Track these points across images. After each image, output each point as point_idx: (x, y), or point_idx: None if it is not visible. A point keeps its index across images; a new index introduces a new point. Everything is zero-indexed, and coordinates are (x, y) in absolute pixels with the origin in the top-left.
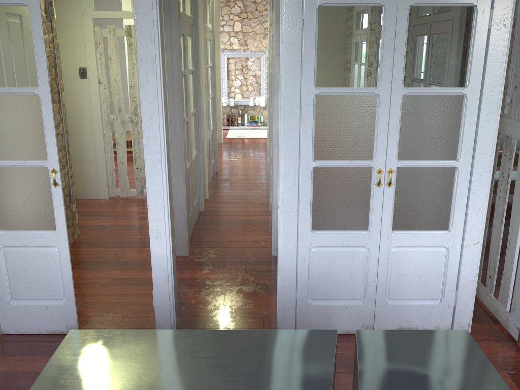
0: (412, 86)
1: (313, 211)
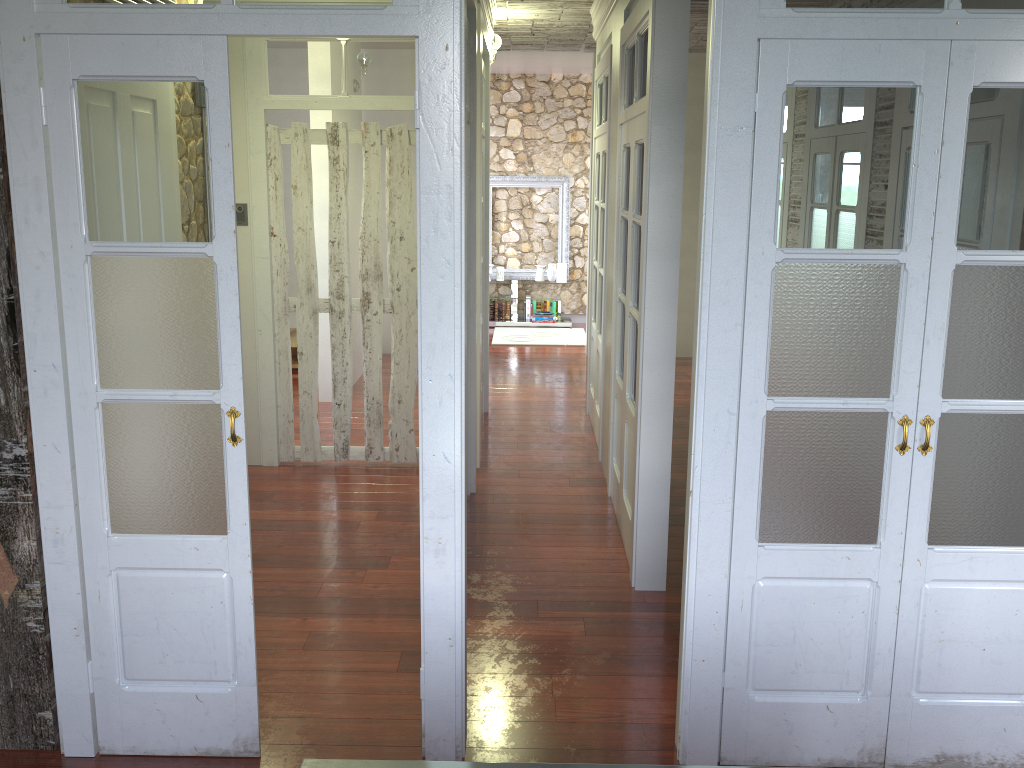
0: (974, 247)
1: (763, 502)
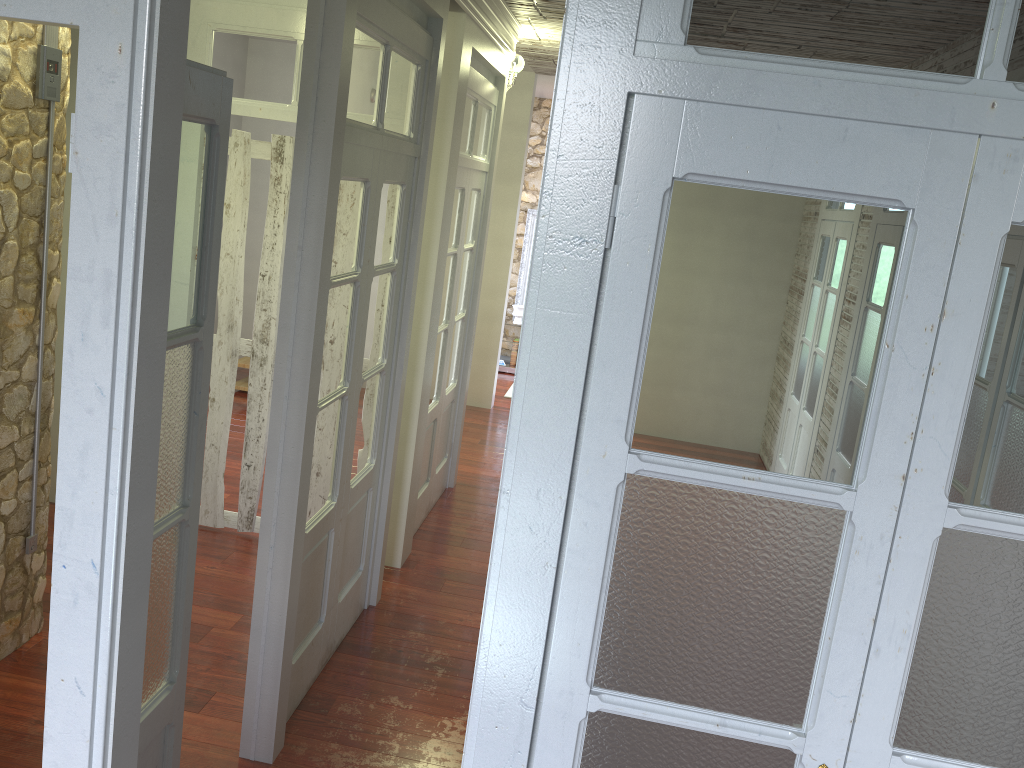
0: (982, 502)
1: None
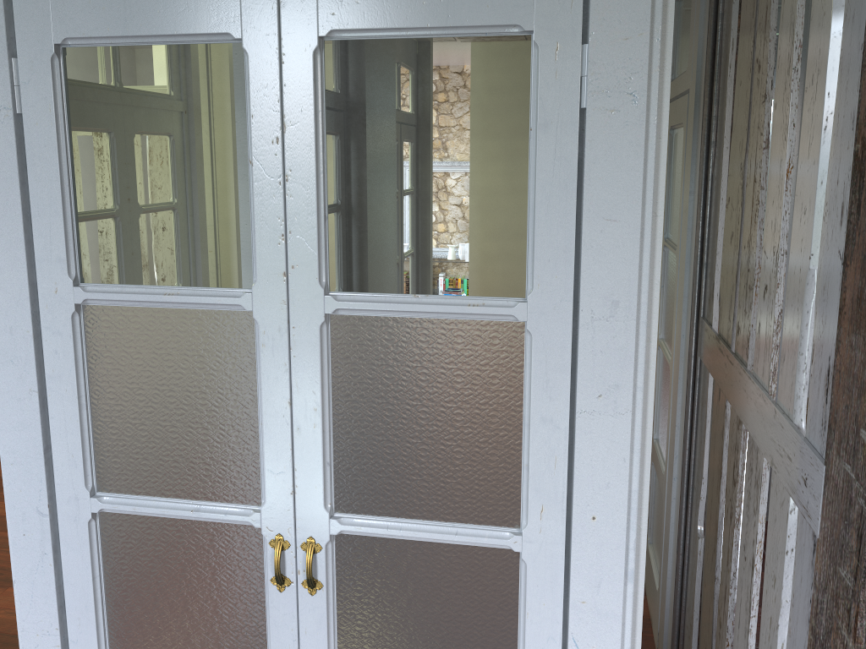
0: (356, 287)
1: (112, 636)
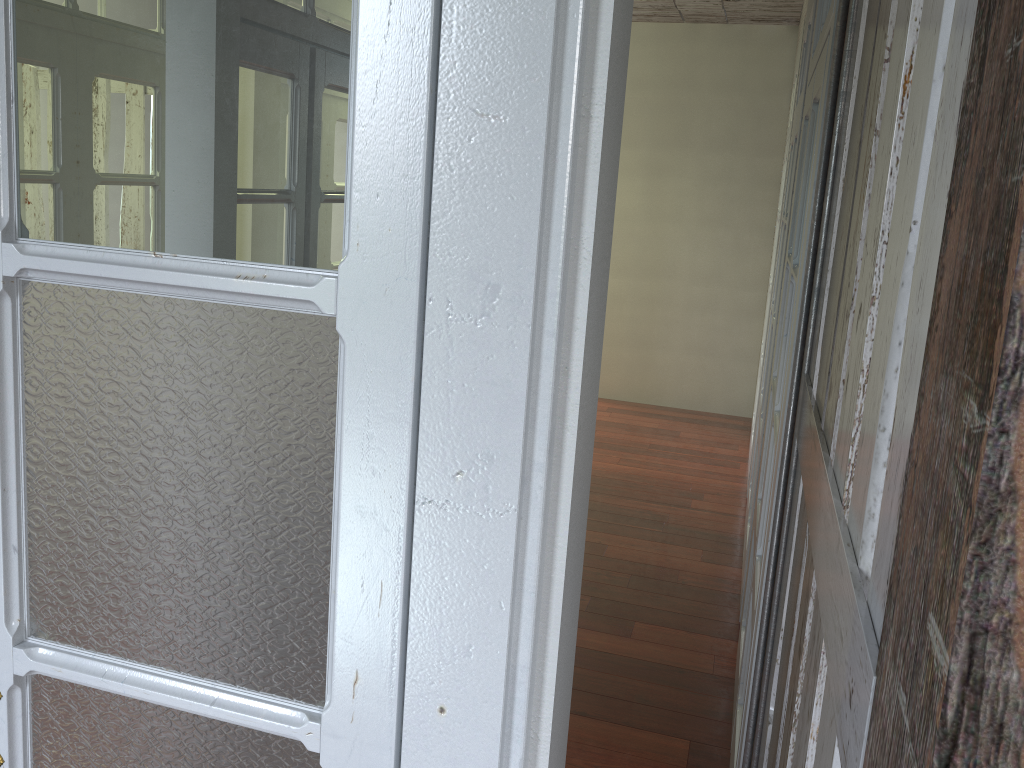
0: (61, 233)
1: None
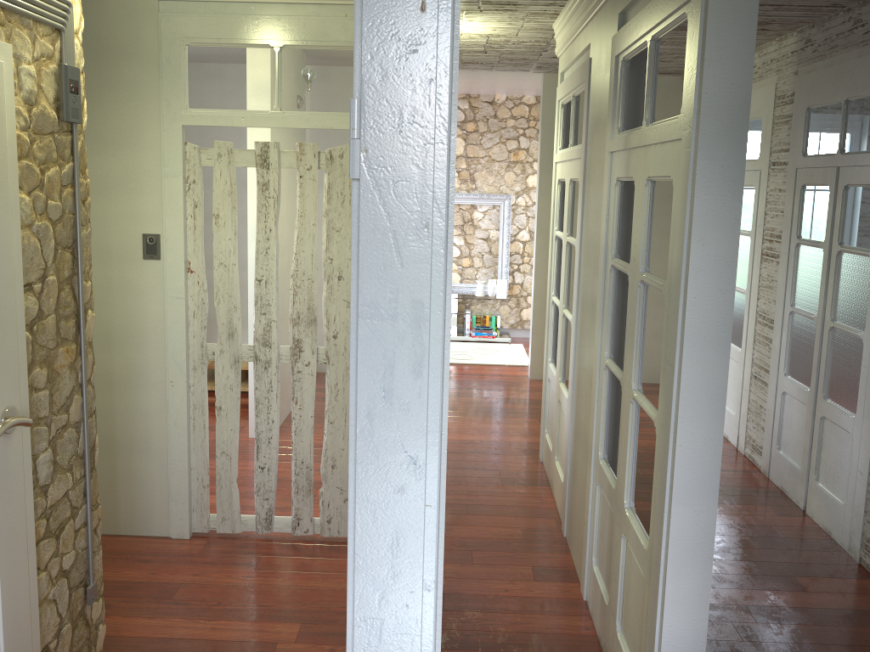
0: None
1: None
